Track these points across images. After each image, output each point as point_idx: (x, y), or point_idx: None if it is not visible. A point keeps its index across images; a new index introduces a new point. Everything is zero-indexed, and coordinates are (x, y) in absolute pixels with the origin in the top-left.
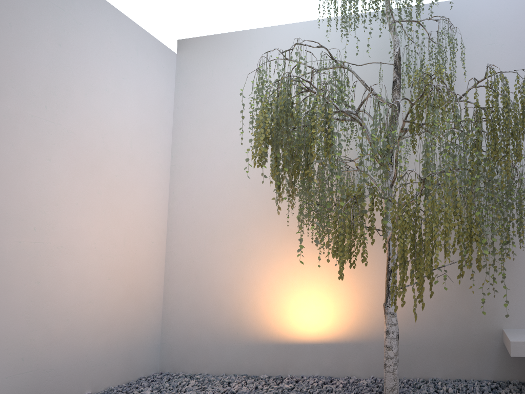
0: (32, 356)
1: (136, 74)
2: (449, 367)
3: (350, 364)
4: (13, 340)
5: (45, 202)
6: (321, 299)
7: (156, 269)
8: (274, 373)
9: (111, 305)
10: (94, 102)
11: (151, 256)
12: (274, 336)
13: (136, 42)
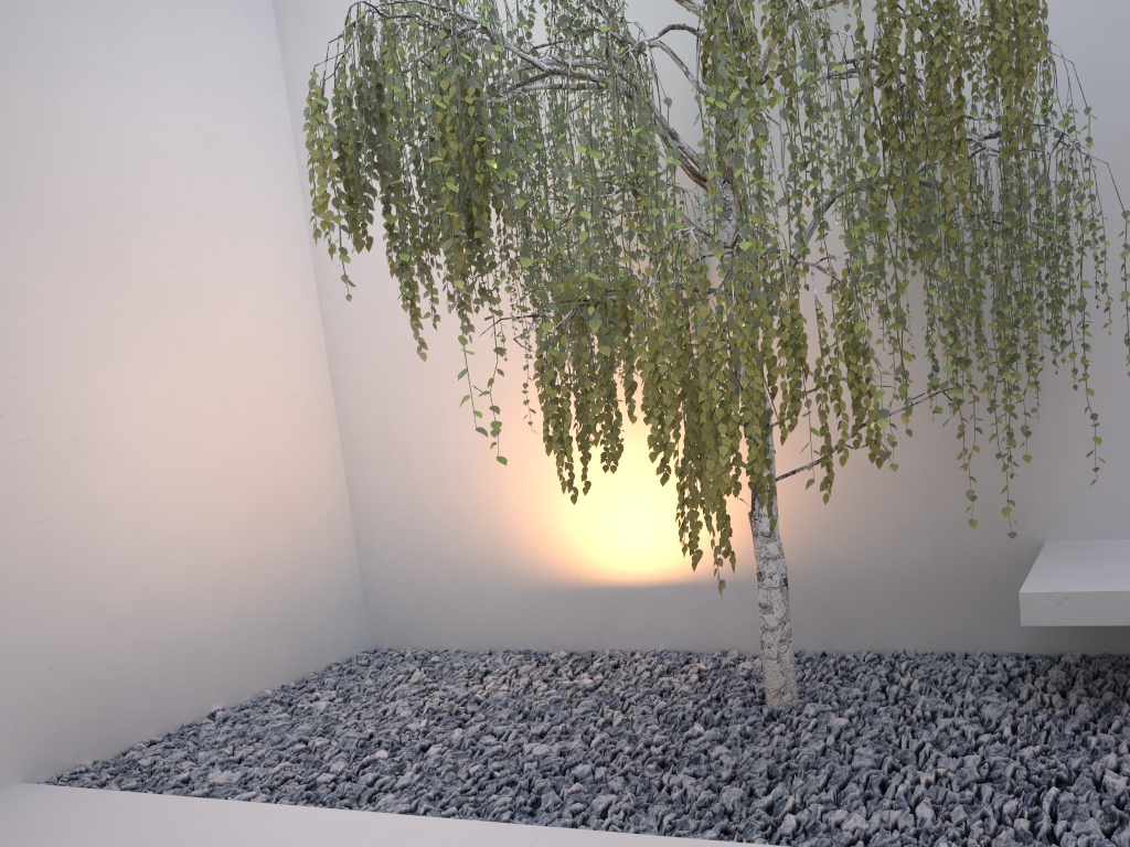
0: (72, 661)
1: (163, 13)
2: (931, 628)
3: (726, 626)
4: (19, 638)
5: (10, 354)
6: (652, 493)
7: (319, 450)
8: (580, 647)
9: (228, 538)
10: (69, 105)
11: (302, 425)
12: (570, 573)
13: None
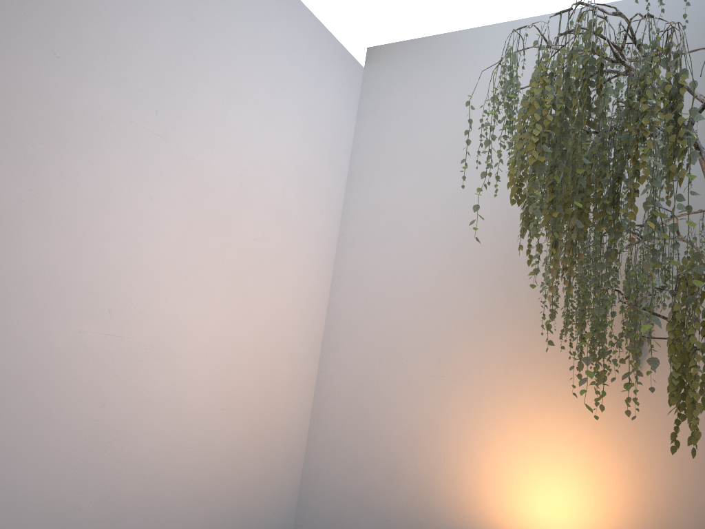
0: None
1: (303, 86)
2: None
3: None
4: (41, 509)
5: (134, 268)
6: (575, 477)
7: (299, 399)
8: None
9: (221, 455)
10: (234, 117)
11: (294, 377)
12: None
13: (308, 39)
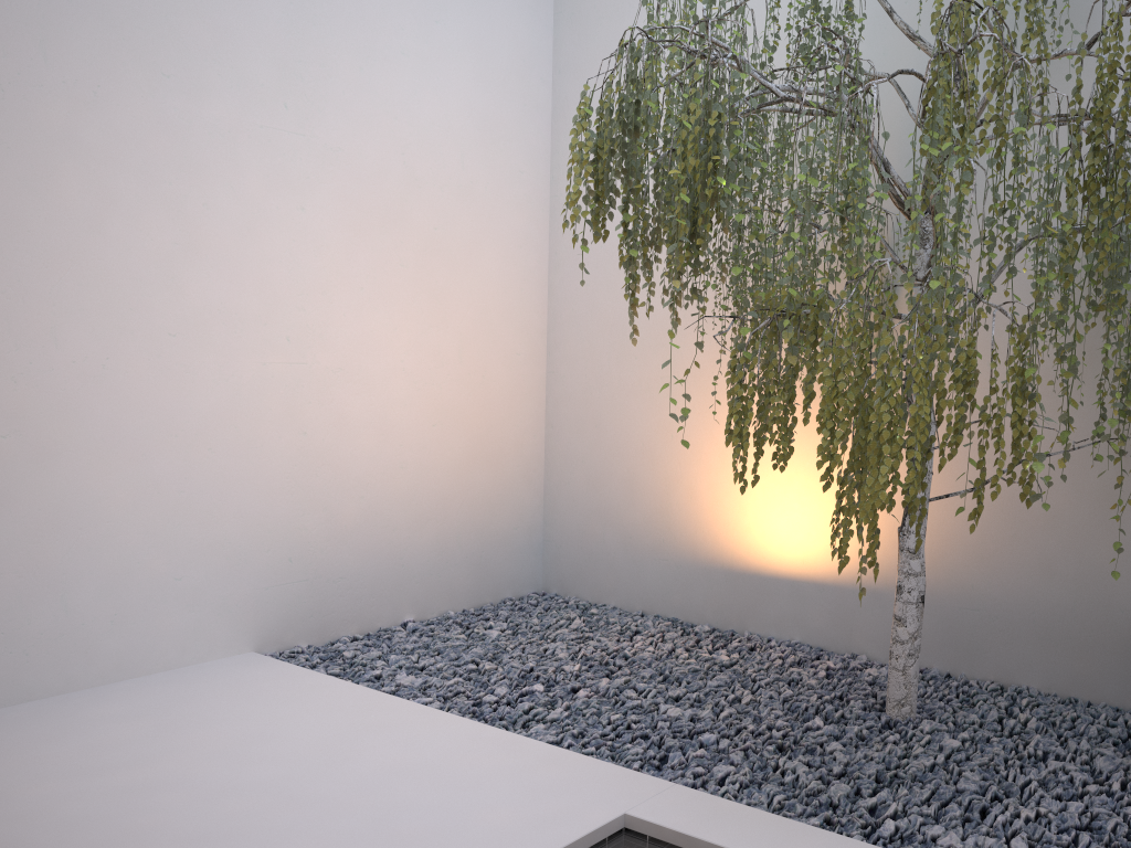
0: (306, 556)
1: (465, 7)
2: (1058, 670)
3: (860, 631)
4: (270, 530)
5: (303, 289)
6: (811, 493)
7: (527, 405)
8: (722, 625)
9: (442, 472)
10: (380, 82)
11: (516, 381)
12: (724, 554)
13: None
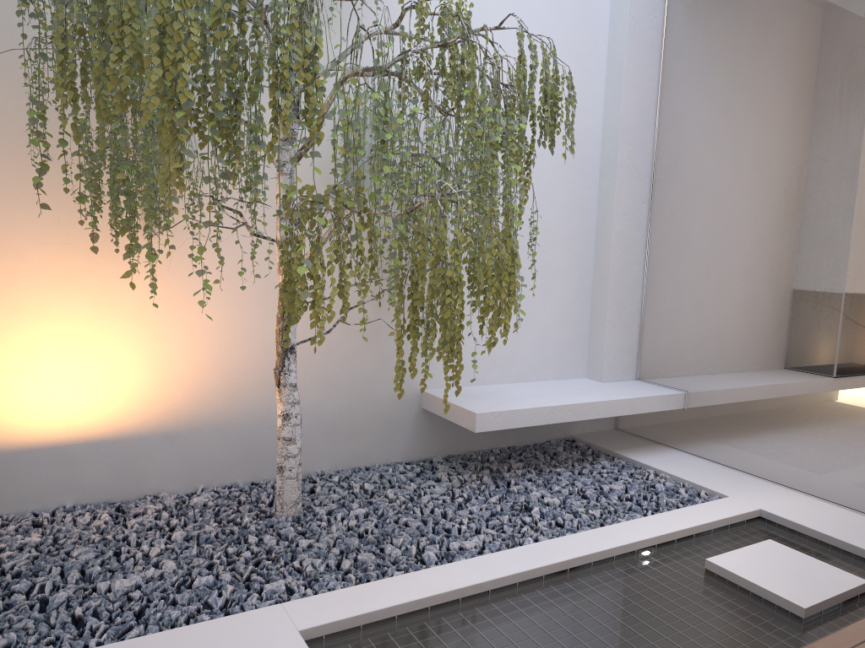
0: None
1: None
2: (342, 452)
3: (153, 473)
4: None
5: None
6: (73, 355)
7: None
8: None
9: None
10: None
11: None
12: None
13: None
